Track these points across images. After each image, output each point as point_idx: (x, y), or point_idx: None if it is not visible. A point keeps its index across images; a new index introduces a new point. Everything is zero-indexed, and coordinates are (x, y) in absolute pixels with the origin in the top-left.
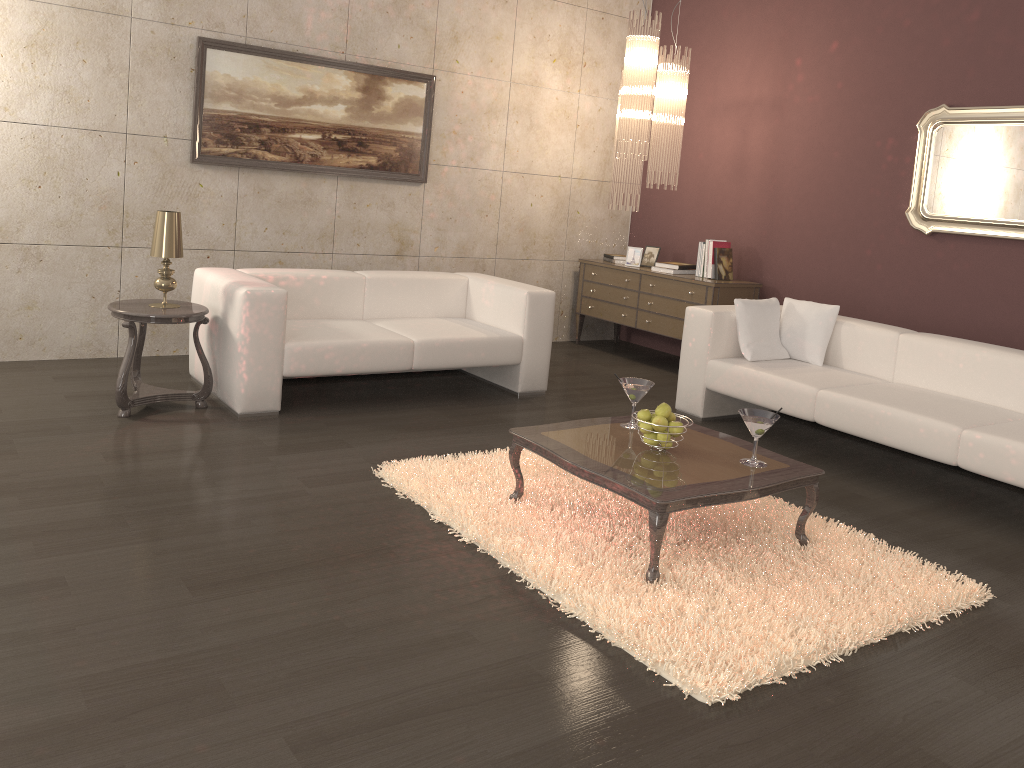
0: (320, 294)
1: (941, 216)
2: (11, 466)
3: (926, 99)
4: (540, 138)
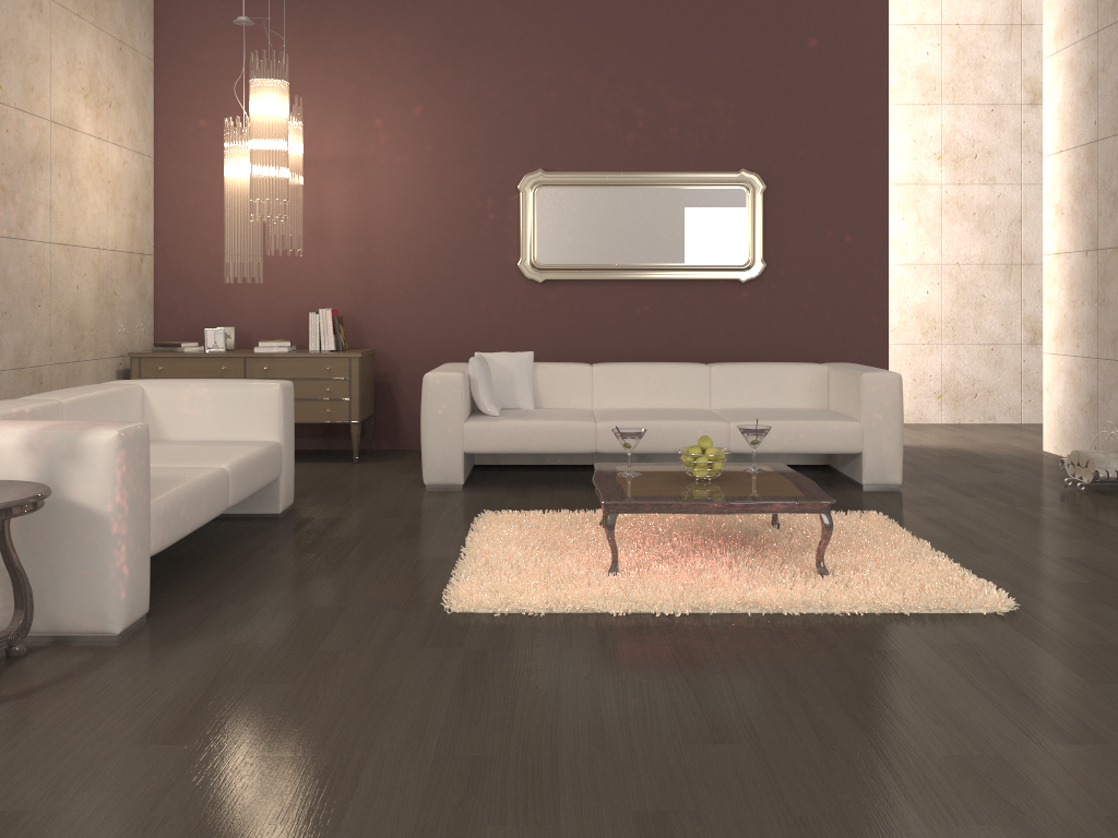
0: None
1: (552, 265)
2: (95, 821)
3: (520, 164)
4: (80, 197)
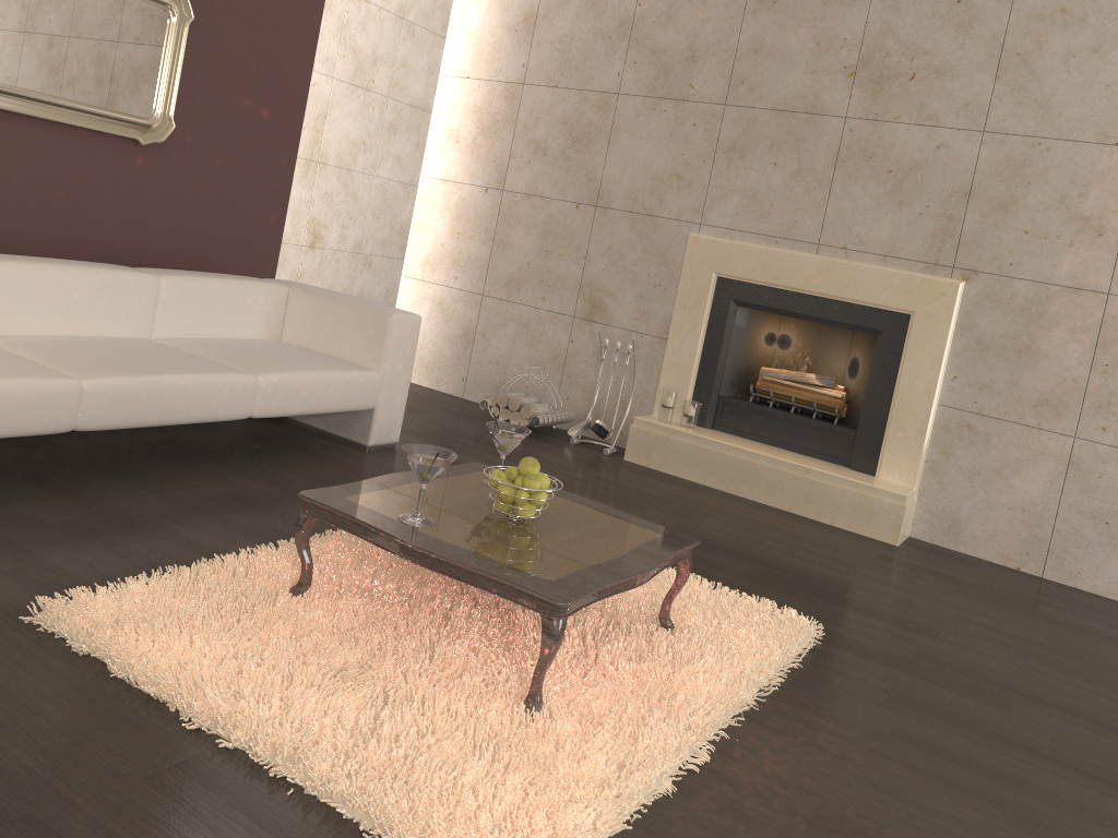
0: None
1: None
2: None
3: None
4: None
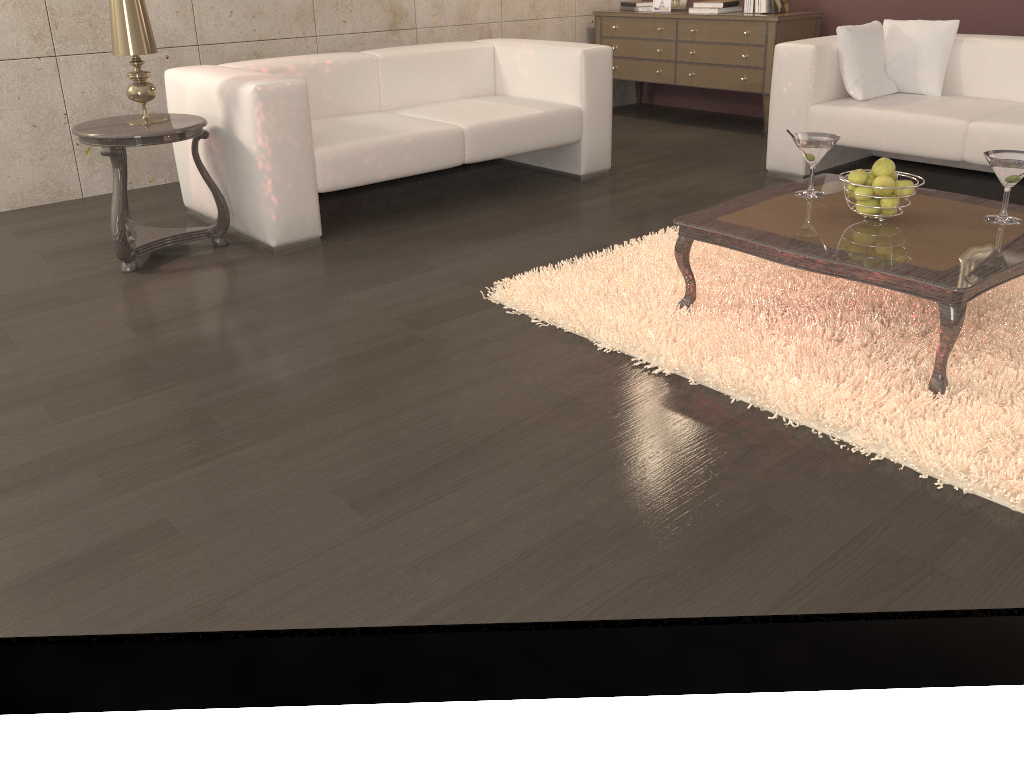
0: (327, 85)
1: None
2: (13, 361)
3: None
4: None
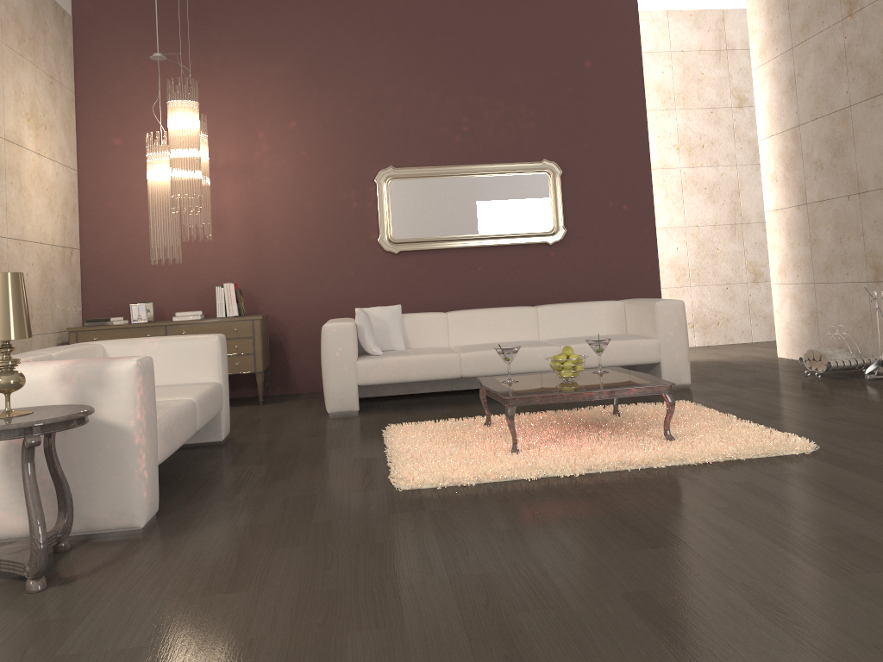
0: None
1: (404, 239)
2: (205, 646)
3: (375, 163)
4: (27, 201)
